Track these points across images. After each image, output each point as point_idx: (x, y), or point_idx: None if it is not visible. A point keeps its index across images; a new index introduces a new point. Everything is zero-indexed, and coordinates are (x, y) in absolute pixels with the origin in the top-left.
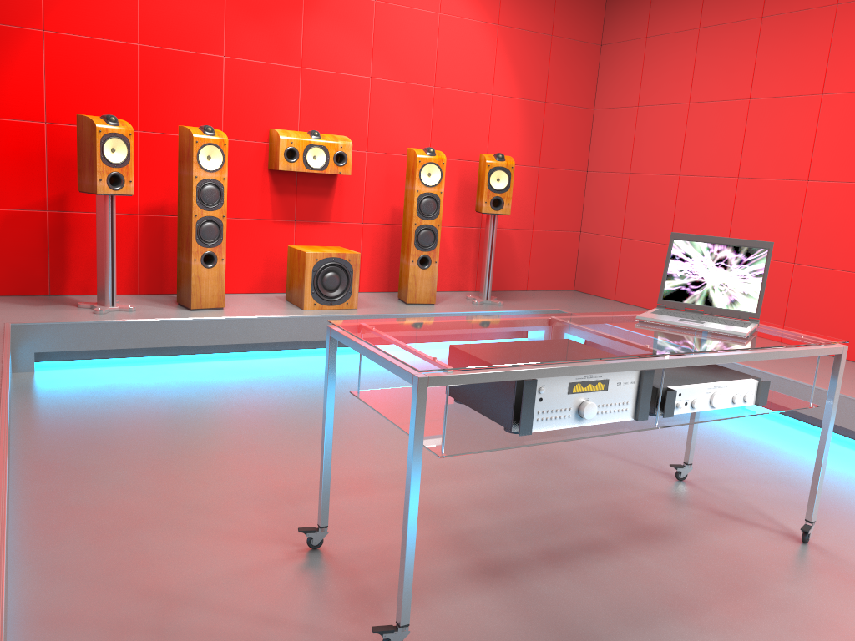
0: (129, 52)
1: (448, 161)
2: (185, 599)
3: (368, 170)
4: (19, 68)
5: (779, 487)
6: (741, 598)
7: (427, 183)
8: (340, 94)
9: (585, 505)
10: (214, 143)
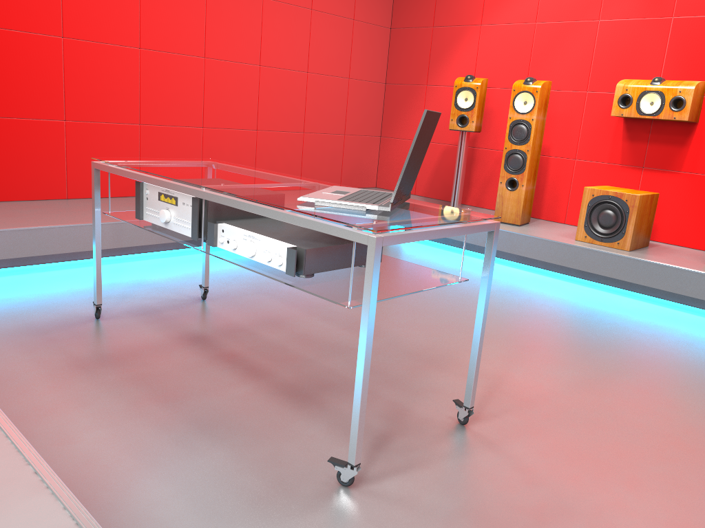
0: (529, 30)
1: None
2: (139, 283)
3: None
4: (465, 52)
5: (531, 498)
6: (189, 425)
7: None
8: None
9: (338, 372)
10: (527, 91)
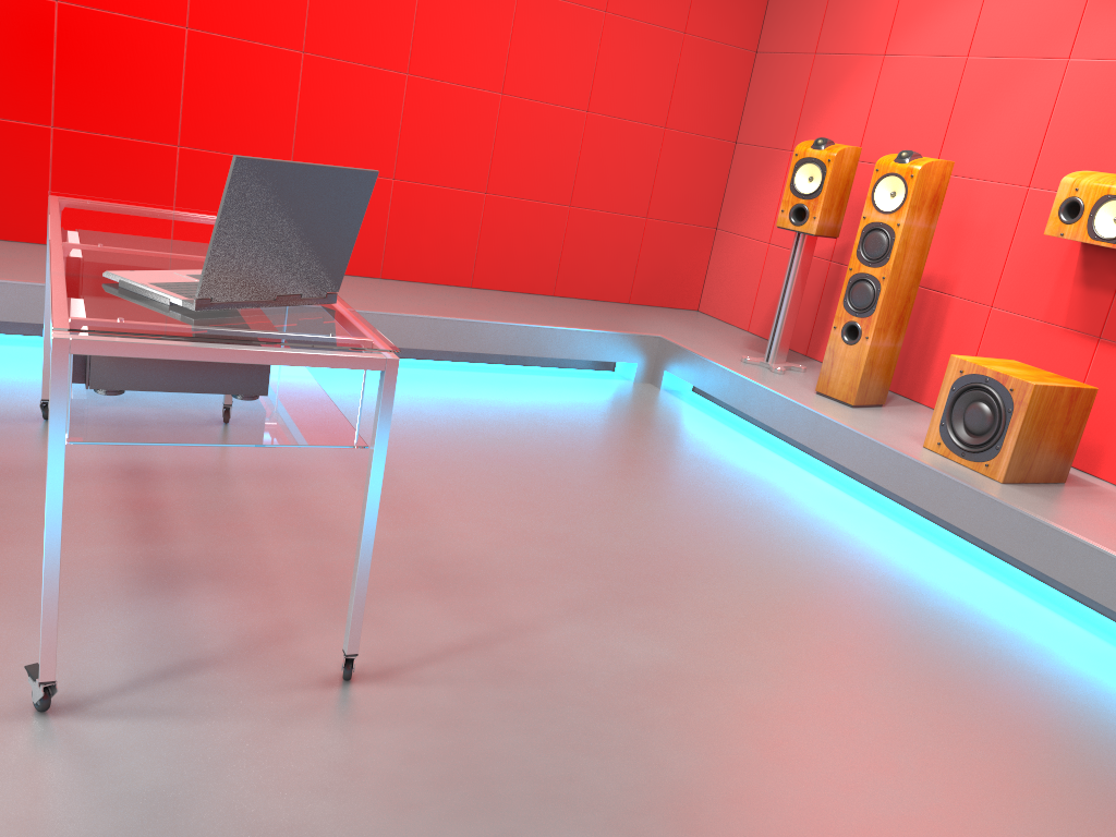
0: (954, 70)
1: None
2: None
3: None
4: (854, 100)
5: (289, 811)
6: None
7: None
8: None
9: (270, 560)
10: (897, 174)
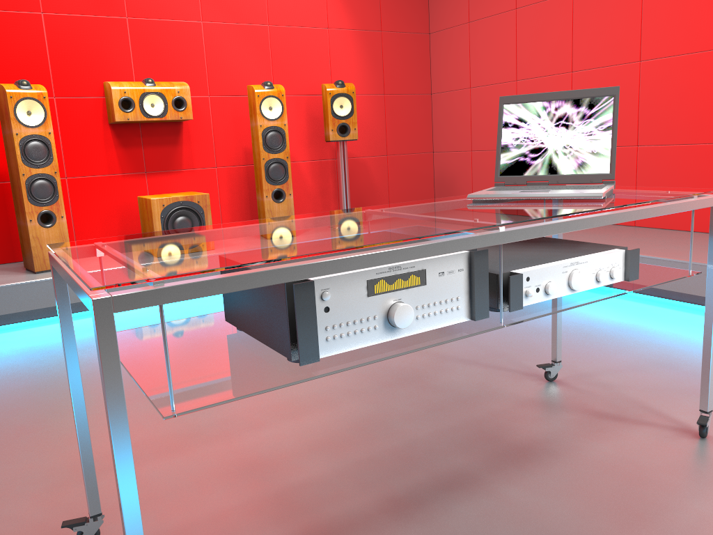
0: None
1: (294, 97)
2: None
3: (214, 114)
4: None
5: (660, 372)
6: (641, 531)
7: (270, 116)
8: (172, 41)
9: (444, 428)
10: (31, 97)
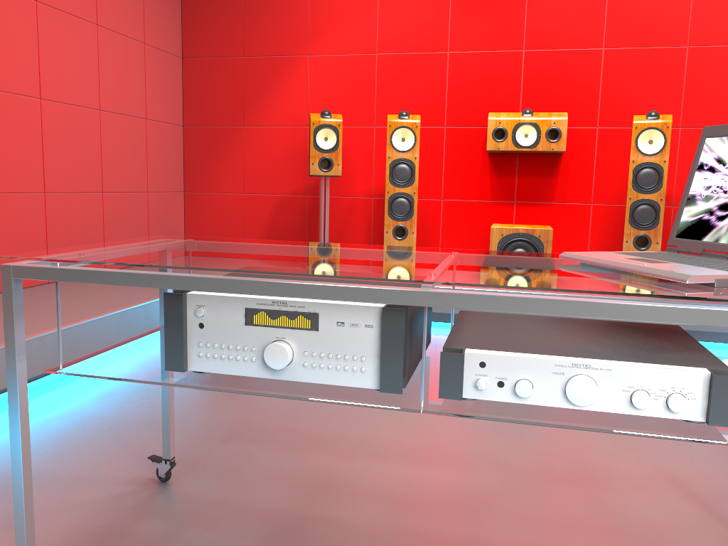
0: (369, 62)
1: None
2: (8, 483)
3: (599, 147)
4: (292, 86)
5: None
6: None
7: (646, 151)
8: (566, 71)
9: (533, 545)
10: (406, 126)
